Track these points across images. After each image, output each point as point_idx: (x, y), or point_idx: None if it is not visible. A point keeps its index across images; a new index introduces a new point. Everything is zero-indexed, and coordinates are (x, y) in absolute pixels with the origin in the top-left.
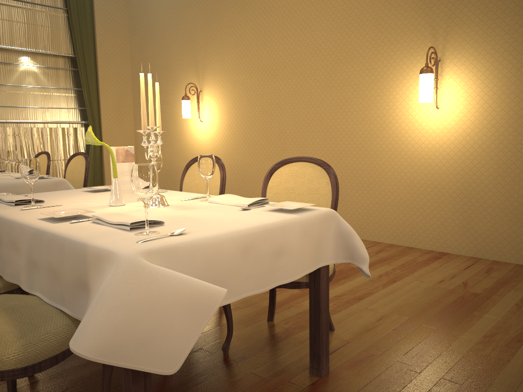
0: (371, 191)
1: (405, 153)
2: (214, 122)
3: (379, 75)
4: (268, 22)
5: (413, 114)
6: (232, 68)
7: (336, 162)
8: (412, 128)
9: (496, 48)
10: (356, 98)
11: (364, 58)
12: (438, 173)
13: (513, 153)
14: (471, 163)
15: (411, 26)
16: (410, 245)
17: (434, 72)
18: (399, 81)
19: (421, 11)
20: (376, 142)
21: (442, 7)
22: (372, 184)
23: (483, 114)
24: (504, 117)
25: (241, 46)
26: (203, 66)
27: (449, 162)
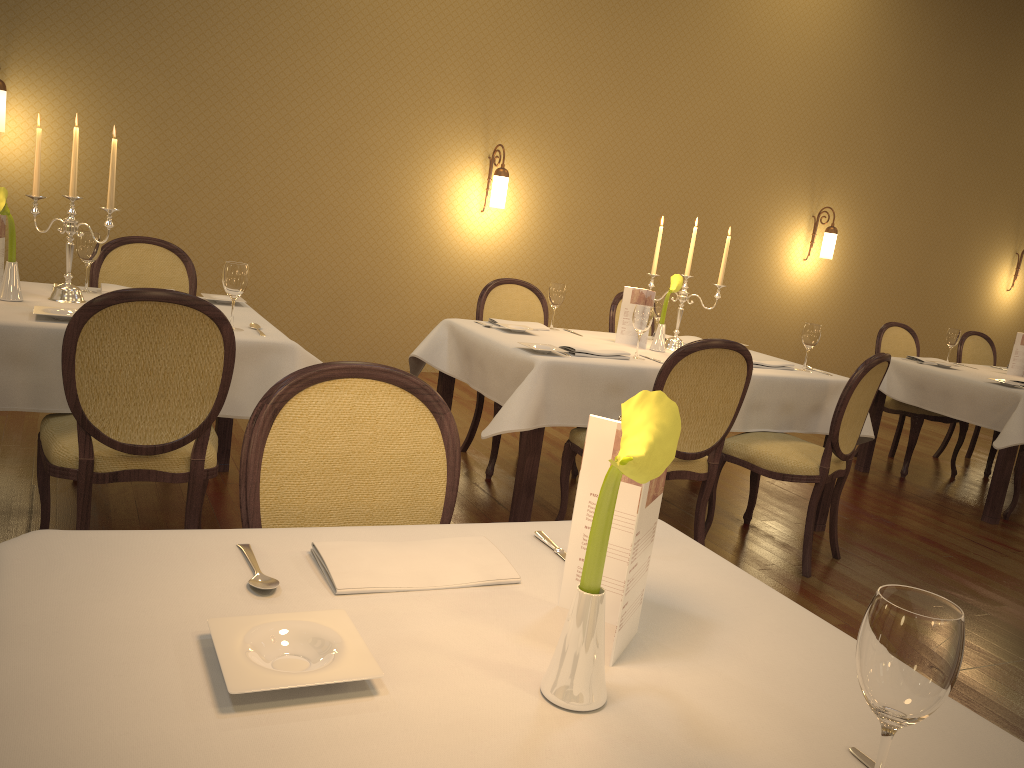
0: (389, 304)
1: (439, 259)
2: (44, 149)
3: (417, 154)
4: (225, 0)
5: (454, 213)
6: (115, 50)
7: (340, 260)
8: (450, 230)
9: (541, 162)
10: (380, 175)
11: (398, 124)
12: (474, 285)
13: (543, 270)
14: (507, 276)
15: (463, 105)
16: (433, 371)
17: (482, 169)
18: (441, 168)
19: (475, 92)
20: (404, 240)
21: (498, 98)
22: (391, 295)
23: (523, 226)
24: (540, 233)
25: (147, 15)
26: (12, 13)
27: (486, 273)
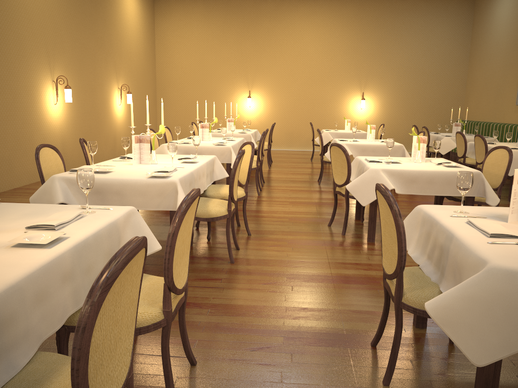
0: None
1: None
2: None
3: None
4: None
5: None
6: None
7: None
8: None
9: None
10: None
11: None
12: None
13: None
14: None
15: None
16: None
17: None
18: None
19: None
20: None
21: None
22: None
23: None
24: None
25: None
26: None
27: None
